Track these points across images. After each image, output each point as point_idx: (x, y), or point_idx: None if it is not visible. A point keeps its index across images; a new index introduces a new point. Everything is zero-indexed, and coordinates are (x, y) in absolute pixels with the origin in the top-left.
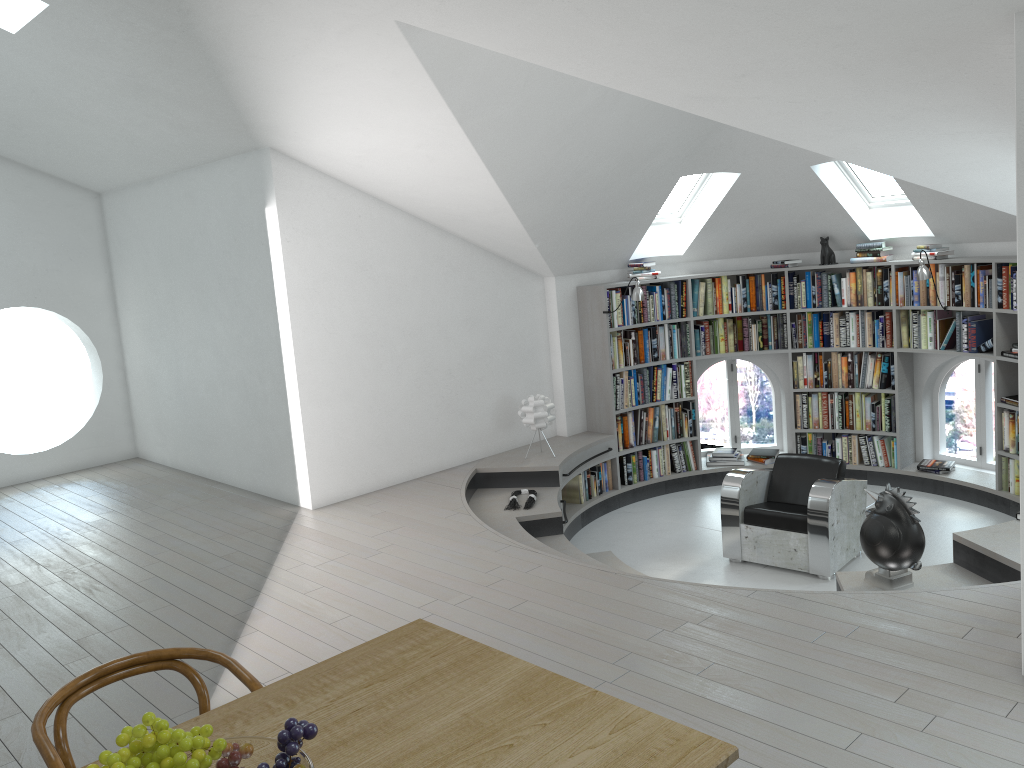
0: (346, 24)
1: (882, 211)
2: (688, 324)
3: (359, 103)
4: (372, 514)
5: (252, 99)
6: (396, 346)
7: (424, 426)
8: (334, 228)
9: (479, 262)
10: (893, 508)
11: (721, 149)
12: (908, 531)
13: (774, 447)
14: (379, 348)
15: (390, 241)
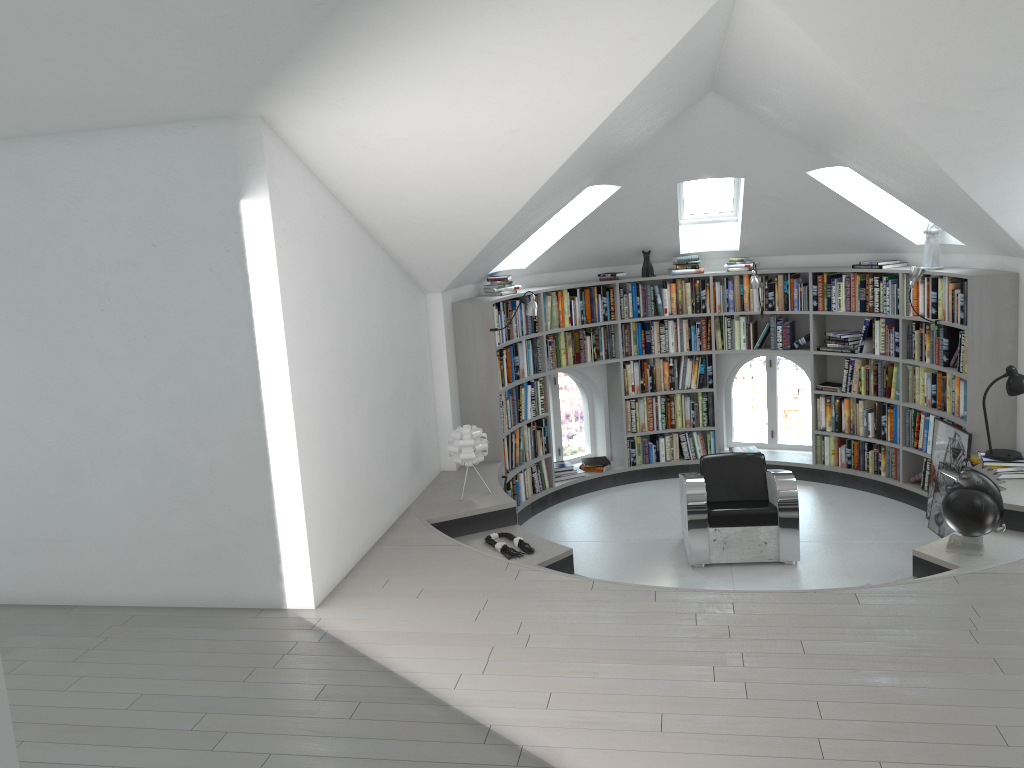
0: None
1: (691, 227)
2: (539, 339)
3: (516, 70)
4: (414, 595)
5: (346, 45)
6: (354, 381)
7: (375, 478)
8: (309, 231)
9: (394, 276)
10: (982, 481)
11: (627, 161)
12: (998, 499)
13: (589, 455)
14: (345, 385)
15: (344, 249)
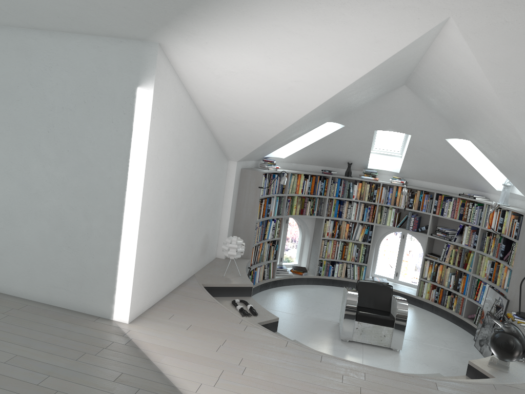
0: (409, 4)
1: (376, 155)
2: (283, 197)
3: (306, 46)
4: (185, 328)
5: (214, 12)
6: (179, 200)
7: (179, 255)
8: (172, 112)
9: (213, 147)
10: (516, 331)
11: (351, 113)
12: (523, 343)
13: (296, 264)
14: (173, 201)
15: (189, 127)
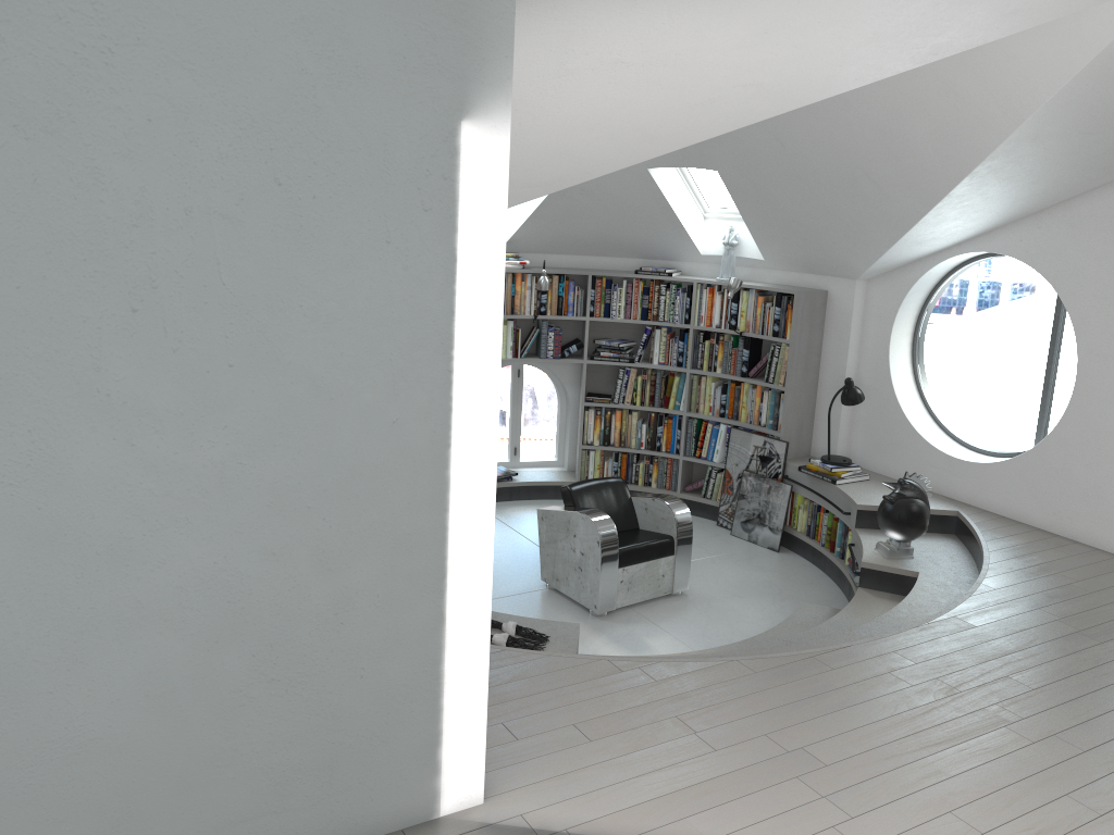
0: None
1: None
2: None
3: (882, 12)
4: (581, 738)
5: None
6: None
7: None
8: None
9: None
10: (919, 490)
11: None
12: (929, 504)
13: None
14: None
15: None
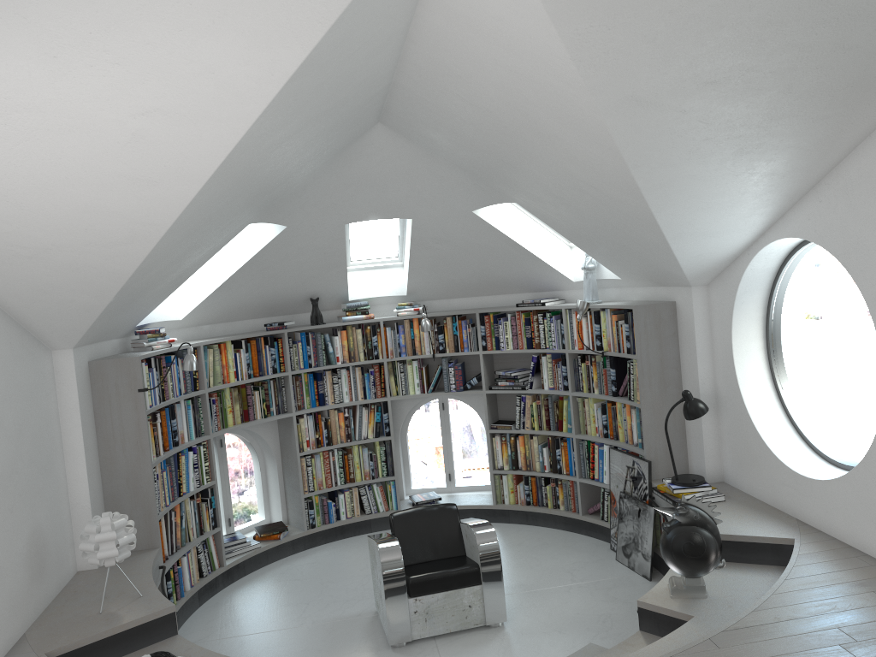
0: None
1: (359, 274)
2: (201, 398)
3: (141, 4)
4: None
5: None
6: None
7: None
8: None
9: None
10: (699, 516)
11: (293, 197)
12: (717, 533)
13: (263, 521)
14: None
15: None
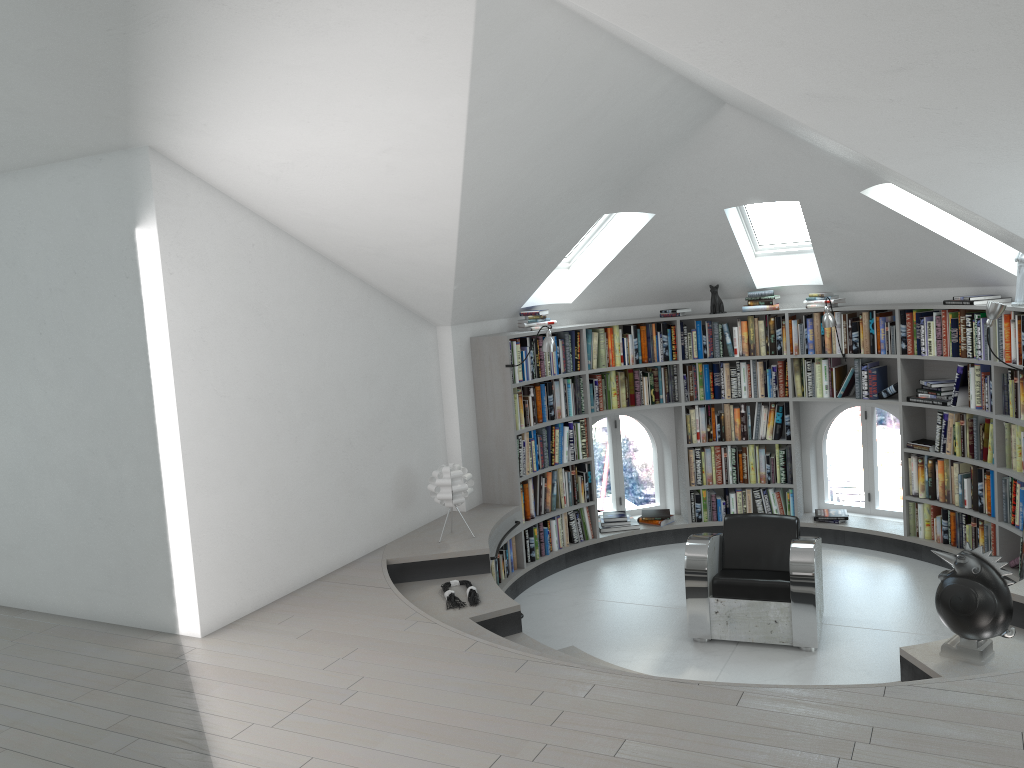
0: None
1: (769, 259)
2: (582, 378)
3: (336, 84)
4: (297, 635)
5: (164, 70)
6: (294, 411)
7: (325, 511)
8: (225, 258)
9: (376, 307)
10: (981, 570)
11: (647, 186)
12: (1002, 594)
13: (657, 507)
14: (276, 414)
15: (286, 278)
